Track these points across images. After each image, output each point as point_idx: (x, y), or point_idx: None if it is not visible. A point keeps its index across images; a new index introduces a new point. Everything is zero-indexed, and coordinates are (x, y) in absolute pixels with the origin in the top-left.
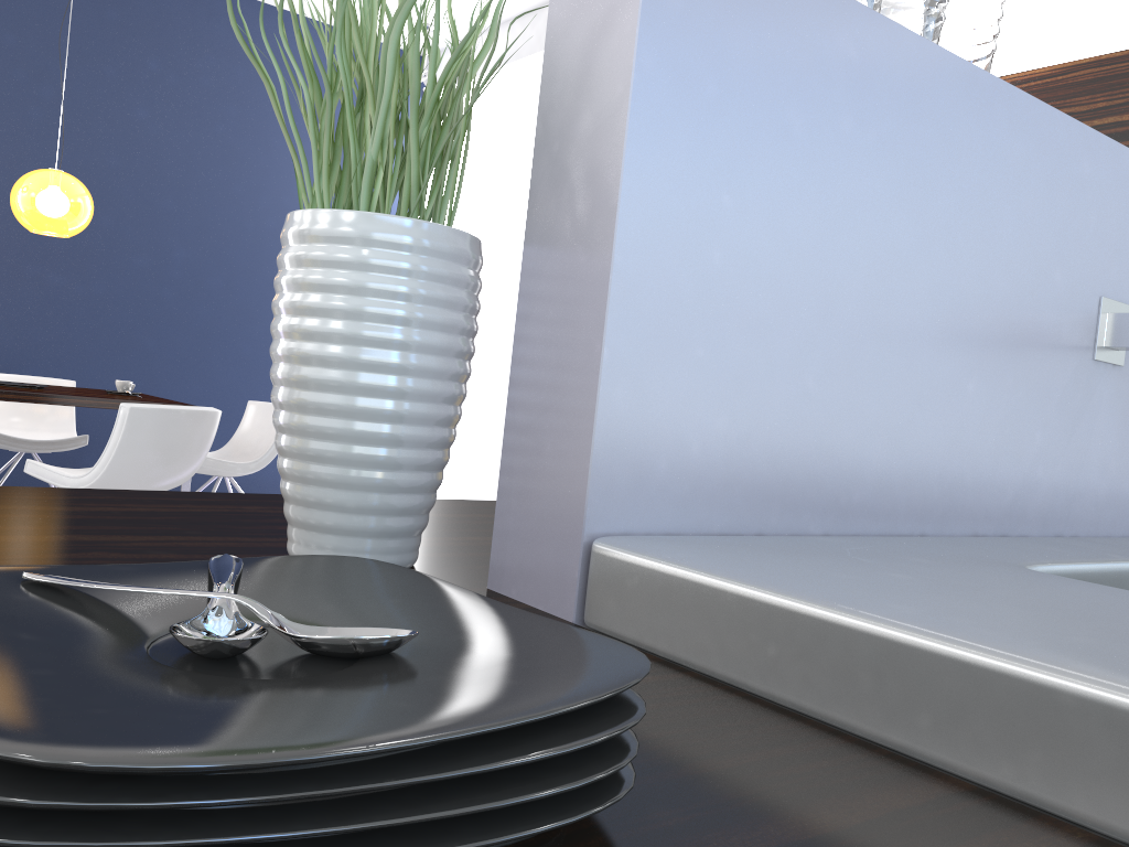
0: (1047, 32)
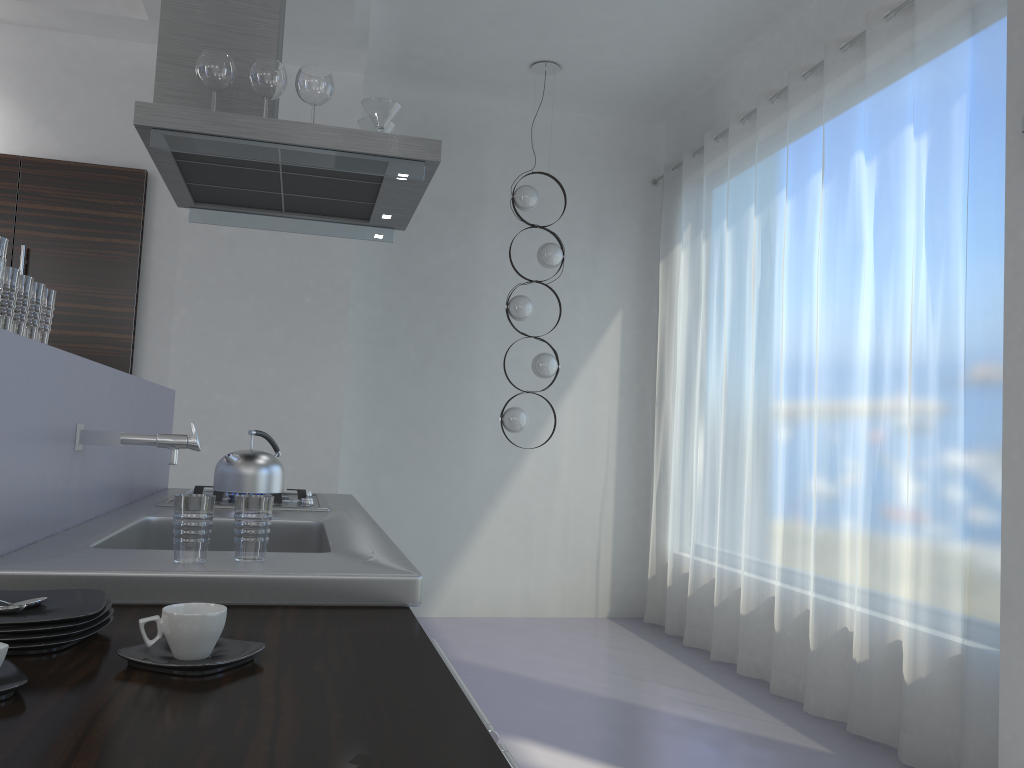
0: None
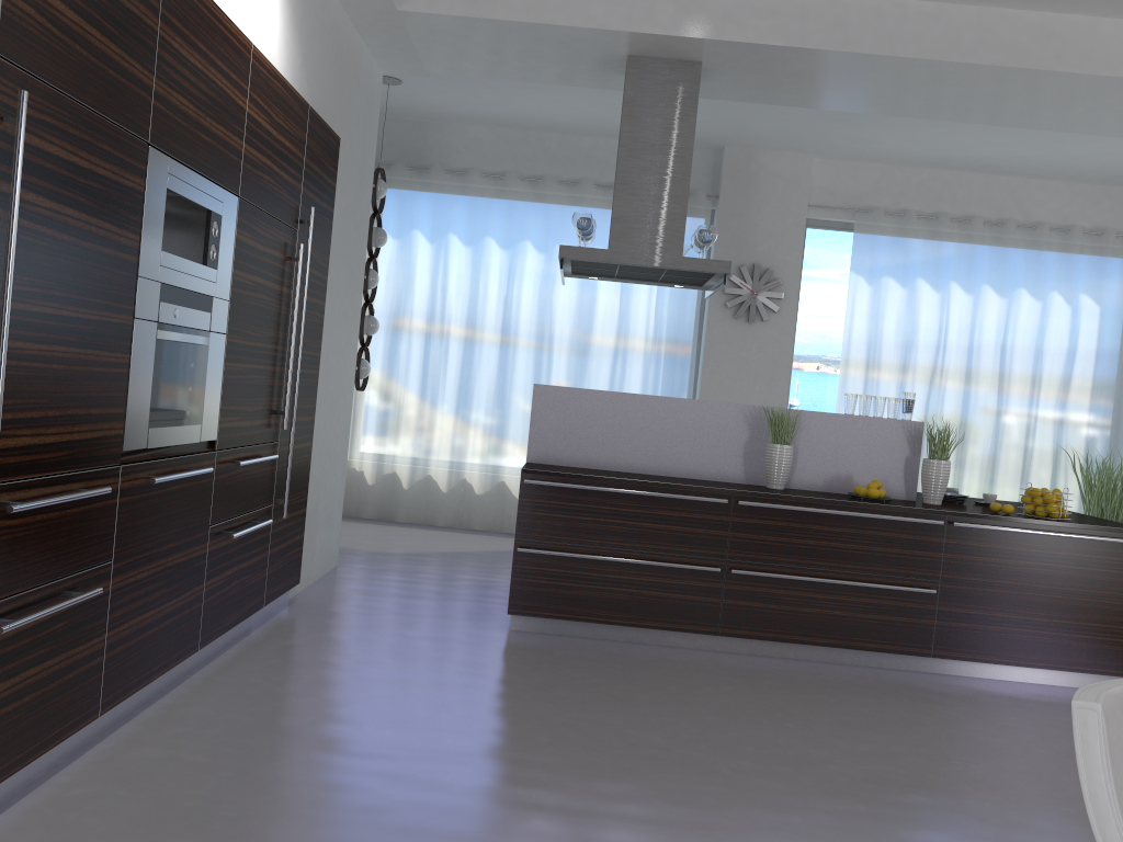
0: (253, 14)
